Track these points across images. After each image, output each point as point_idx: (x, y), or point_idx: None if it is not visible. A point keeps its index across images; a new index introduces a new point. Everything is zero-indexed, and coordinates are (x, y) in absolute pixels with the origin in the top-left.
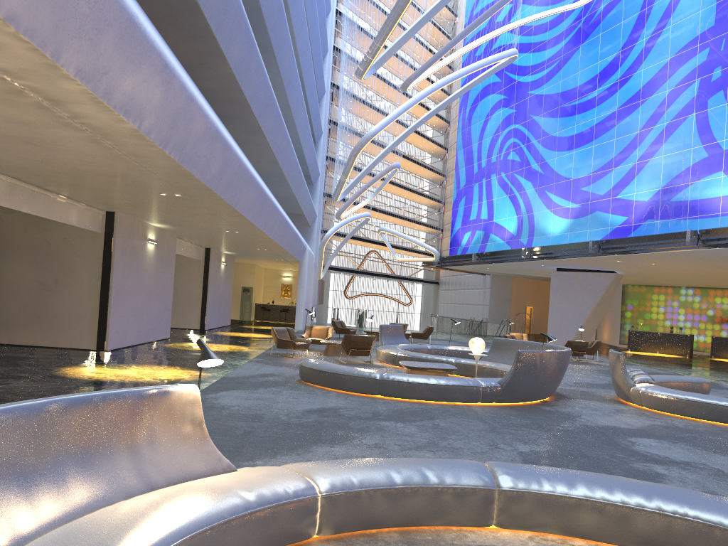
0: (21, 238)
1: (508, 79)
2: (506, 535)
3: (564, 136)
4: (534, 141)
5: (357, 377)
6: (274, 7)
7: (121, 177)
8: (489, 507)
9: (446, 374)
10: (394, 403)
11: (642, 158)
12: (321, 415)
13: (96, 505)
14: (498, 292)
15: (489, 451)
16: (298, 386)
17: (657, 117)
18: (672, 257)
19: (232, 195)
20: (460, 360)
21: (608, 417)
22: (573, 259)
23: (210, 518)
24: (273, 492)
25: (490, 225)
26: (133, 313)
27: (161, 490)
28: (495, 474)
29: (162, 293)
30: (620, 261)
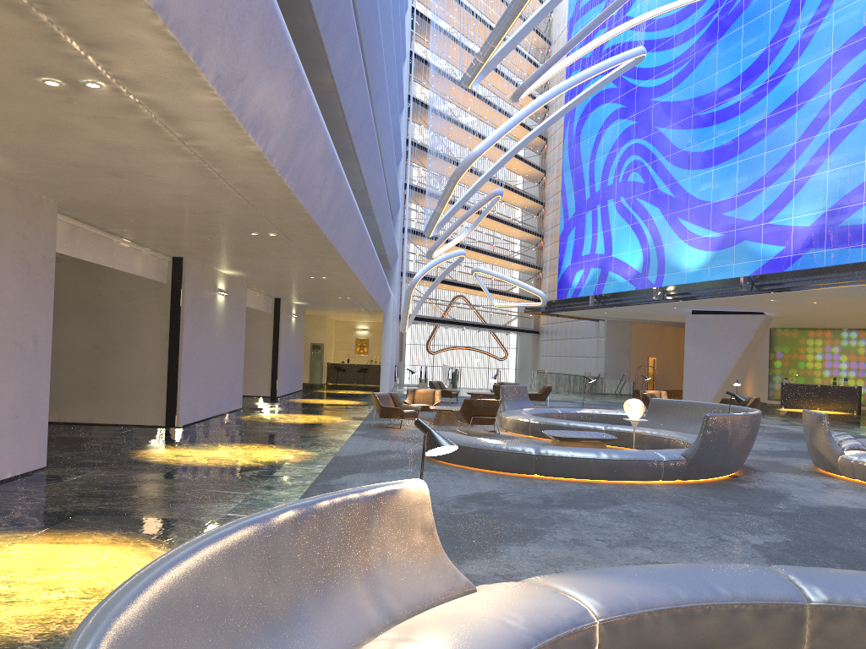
0: (70, 293)
1: (626, 84)
2: None
3: (699, 151)
4: (662, 159)
5: (507, 453)
6: (368, 2)
7: (212, 214)
8: (800, 628)
9: (603, 445)
10: (559, 484)
11: (801, 175)
12: (483, 503)
13: None
14: (615, 341)
15: (716, 545)
16: (431, 465)
17: (819, 124)
18: (841, 293)
19: (336, 232)
20: (611, 427)
21: (825, 495)
22: (716, 299)
23: None
24: (547, 620)
25: (608, 260)
26: (204, 379)
27: (409, 624)
28: (797, 584)
29: (233, 354)
30: (774, 301)
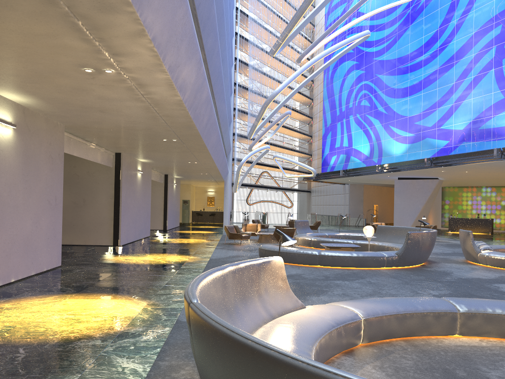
0: None
1: (358, 50)
2: (465, 340)
3: (400, 87)
4: (380, 92)
5: (303, 254)
6: (219, 11)
7: (145, 130)
8: (455, 323)
9: (353, 250)
10: (331, 270)
11: (457, 101)
12: (294, 279)
13: (255, 326)
14: (354, 196)
15: (415, 295)
16: None
17: (467, 73)
18: (481, 166)
19: (207, 138)
20: (356, 241)
21: (470, 273)
22: (411, 171)
23: (321, 331)
24: (340, 317)
25: (350, 150)
26: (132, 220)
27: (280, 318)
28: (453, 303)
29: (145, 206)
30: (443, 171)
